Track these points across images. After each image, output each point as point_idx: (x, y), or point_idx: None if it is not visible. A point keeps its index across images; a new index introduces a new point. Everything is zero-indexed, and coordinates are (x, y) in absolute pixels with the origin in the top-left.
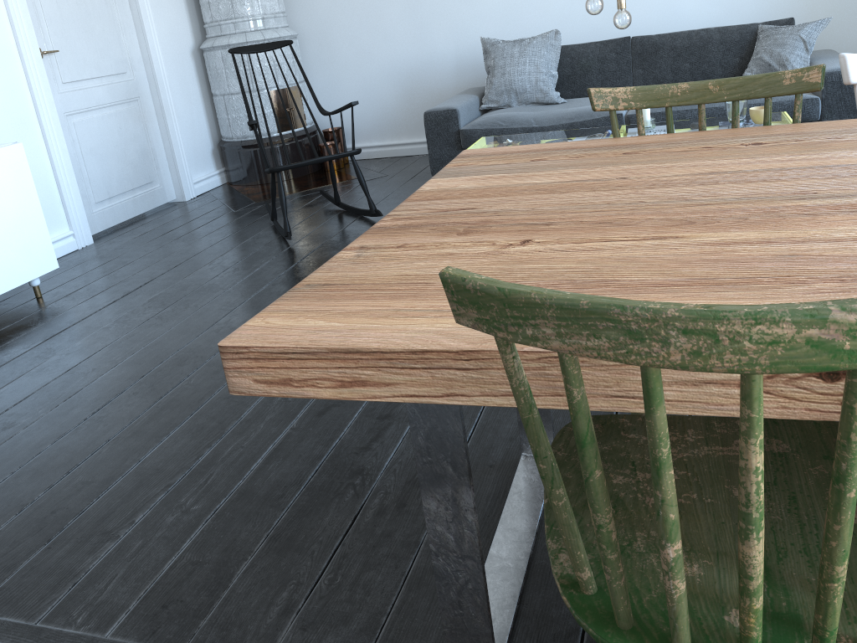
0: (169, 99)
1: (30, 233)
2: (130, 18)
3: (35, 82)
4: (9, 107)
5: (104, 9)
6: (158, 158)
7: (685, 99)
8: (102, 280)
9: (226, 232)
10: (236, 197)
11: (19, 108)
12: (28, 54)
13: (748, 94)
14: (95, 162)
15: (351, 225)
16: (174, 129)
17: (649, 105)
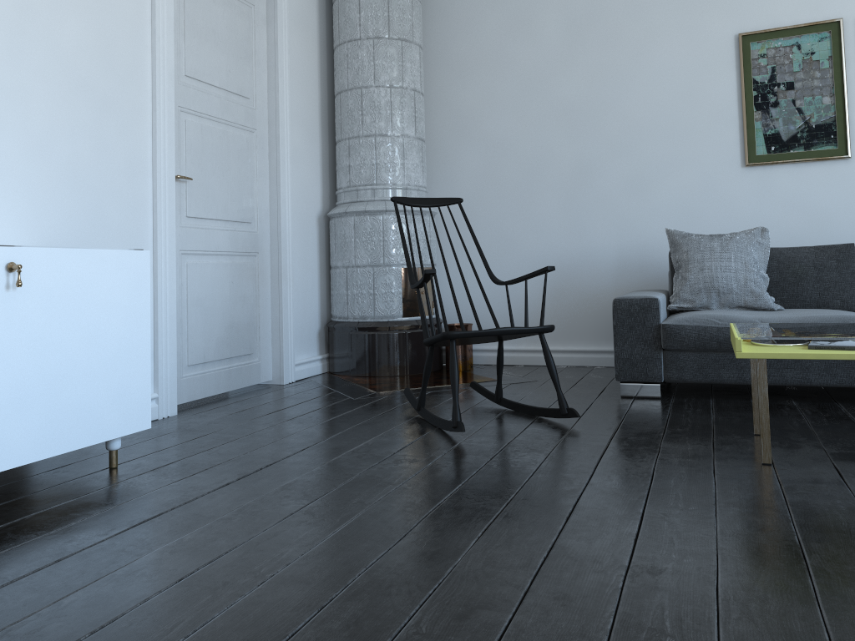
0: (289, 261)
1: (129, 371)
2: (266, 166)
3: (161, 205)
4: (127, 226)
5: (244, 150)
6: (263, 327)
7: None
8: (201, 455)
9: (355, 418)
10: (347, 385)
11: (137, 230)
12: (163, 172)
13: None
14: (199, 316)
15: (534, 425)
16: (287, 296)
17: None
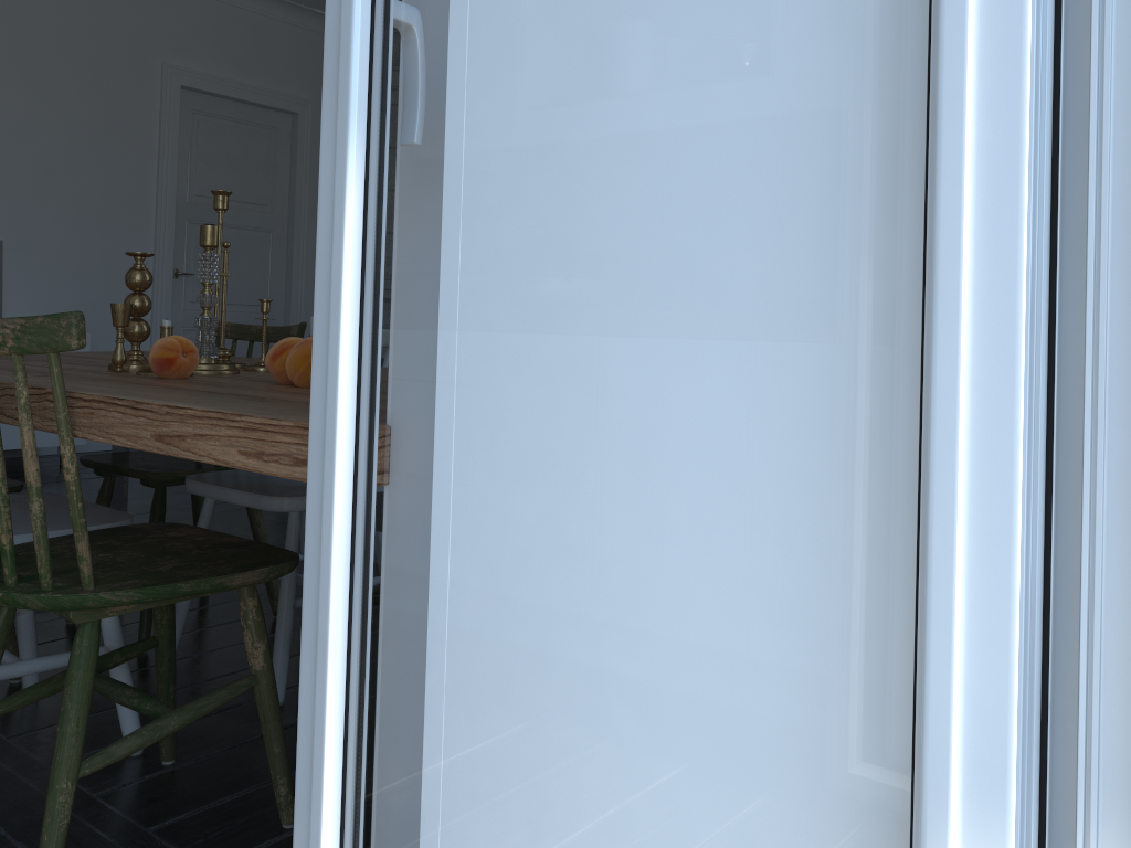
0: None
1: None
2: (283, 259)
3: (158, 295)
4: None
5: (257, 248)
6: None
7: (257, 336)
8: None
9: None
10: None
11: None
12: (161, 271)
13: (281, 338)
14: None
15: None
16: None
17: (238, 336)
